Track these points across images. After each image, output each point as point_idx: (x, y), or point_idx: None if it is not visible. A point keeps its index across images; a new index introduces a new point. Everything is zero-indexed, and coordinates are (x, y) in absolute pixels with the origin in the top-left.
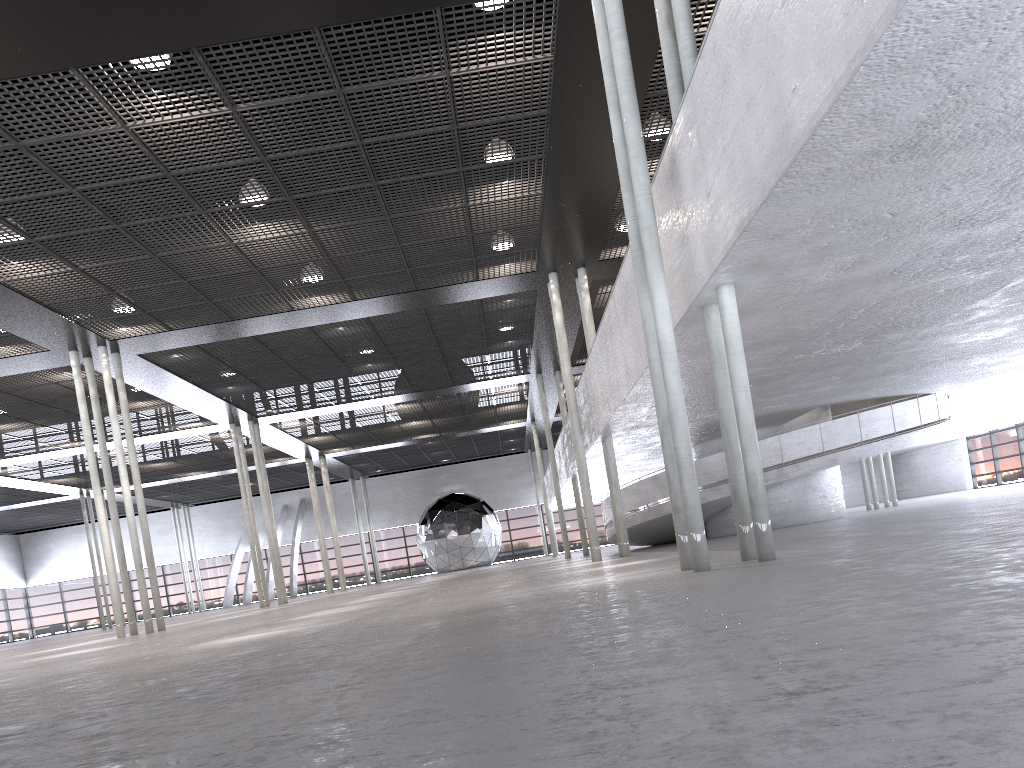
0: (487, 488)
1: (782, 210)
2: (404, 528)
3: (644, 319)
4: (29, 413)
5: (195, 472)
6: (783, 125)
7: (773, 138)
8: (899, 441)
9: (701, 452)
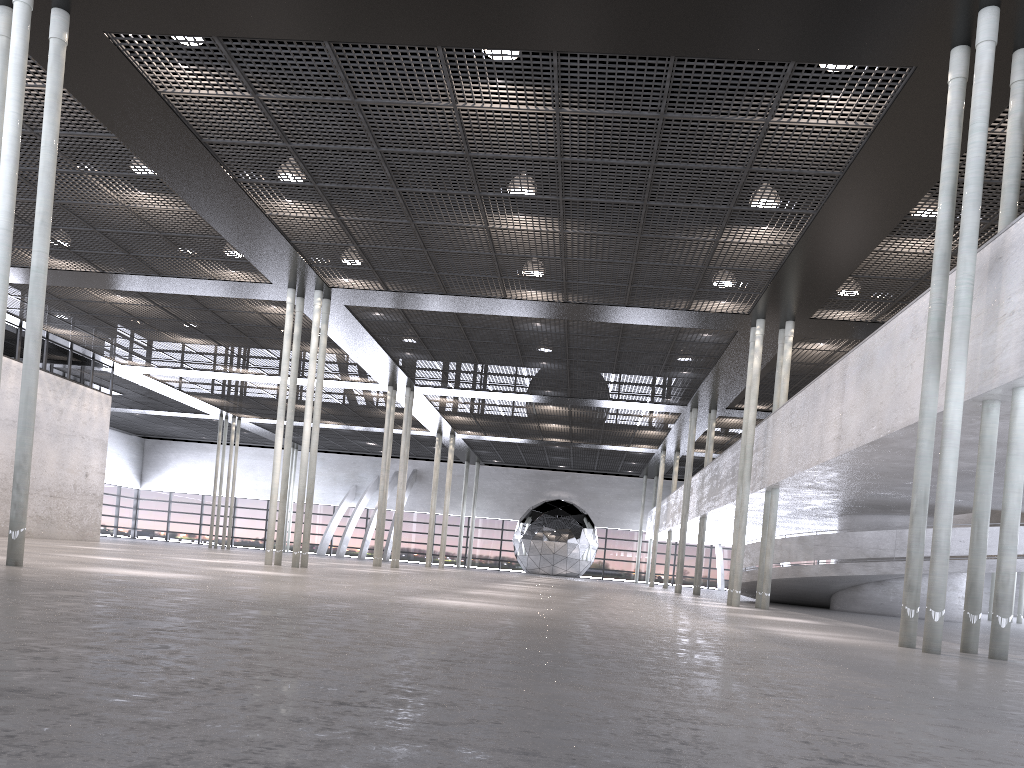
0: (594, 503)
1: None
2: (504, 521)
3: (924, 399)
4: (220, 334)
5: (331, 421)
6: None
7: None
8: None
9: (847, 524)
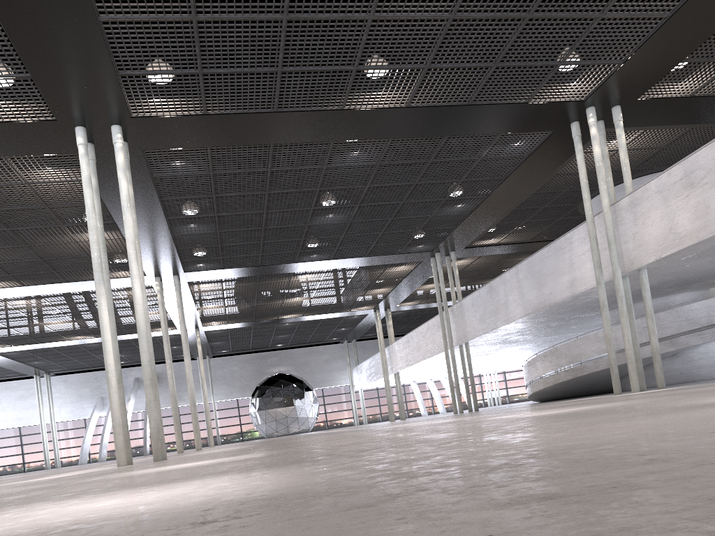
0: (308, 370)
1: None
2: (238, 400)
3: None
4: None
5: (81, 336)
6: None
7: None
8: None
9: None
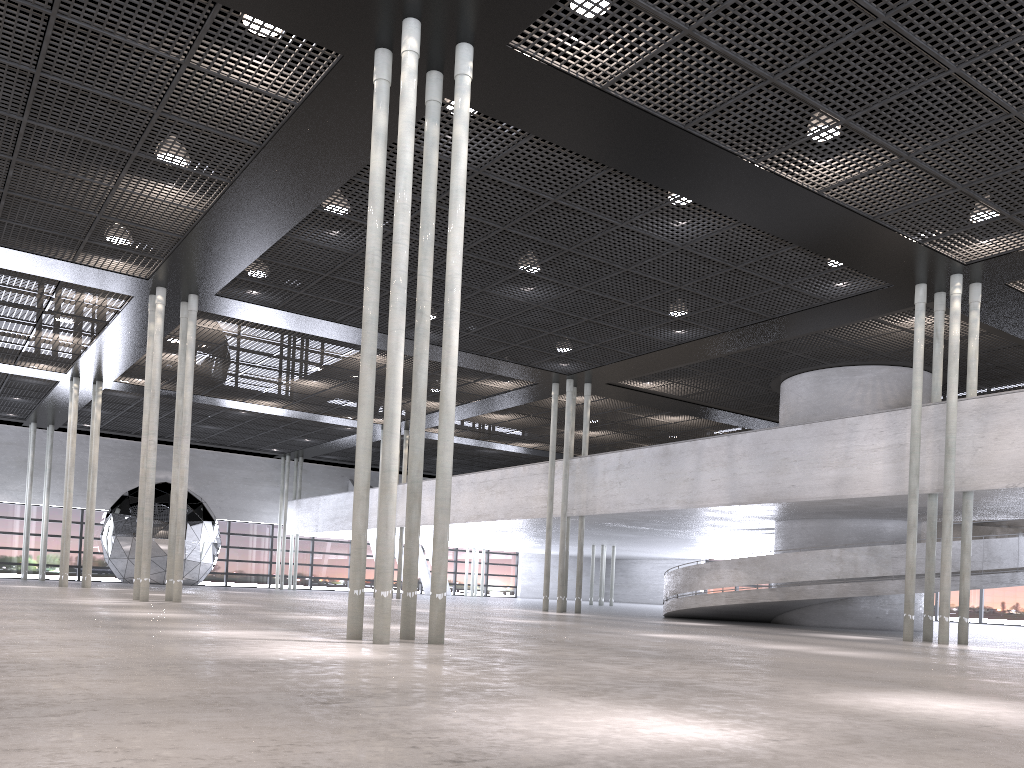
0: (213, 488)
1: None
2: (83, 511)
3: None
4: None
5: None
6: None
7: None
8: None
9: (822, 528)
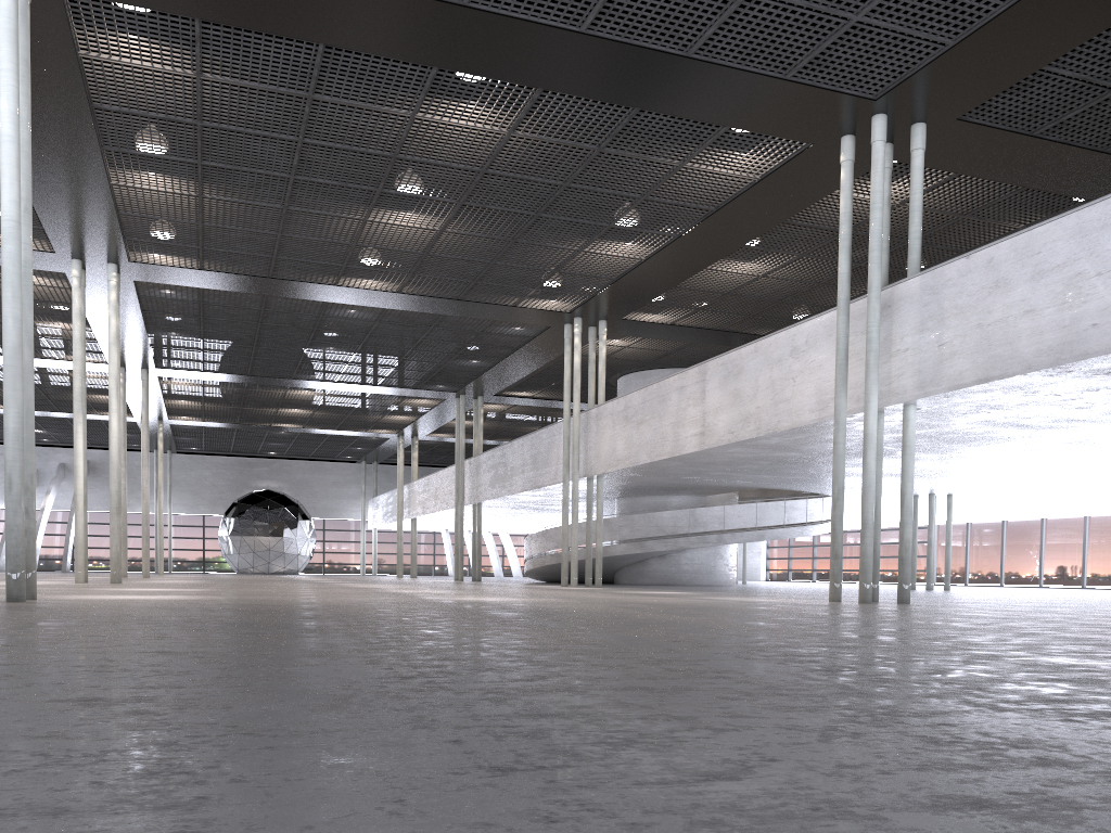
0: (308, 492)
1: (1021, 379)
2: (205, 517)
3: (838, 411)
4: None
5: (1, 405)
6: (1072, 339)
7: (1055, 342)
8: (807, 530)
9: (628, 505)
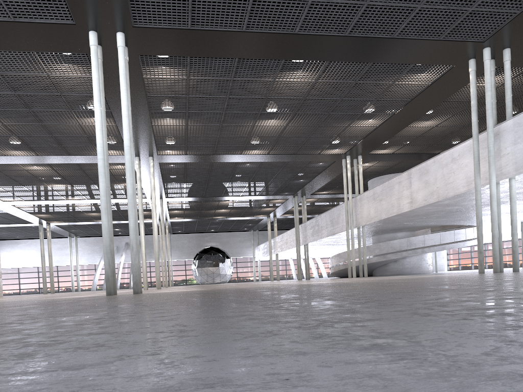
0: (228, 246)
1: None
2: (185, 261)
3: (476, 185)
4: (77, 181)
5: None
6: None
7: None
8: (466, 243)
9: (377, 239)
